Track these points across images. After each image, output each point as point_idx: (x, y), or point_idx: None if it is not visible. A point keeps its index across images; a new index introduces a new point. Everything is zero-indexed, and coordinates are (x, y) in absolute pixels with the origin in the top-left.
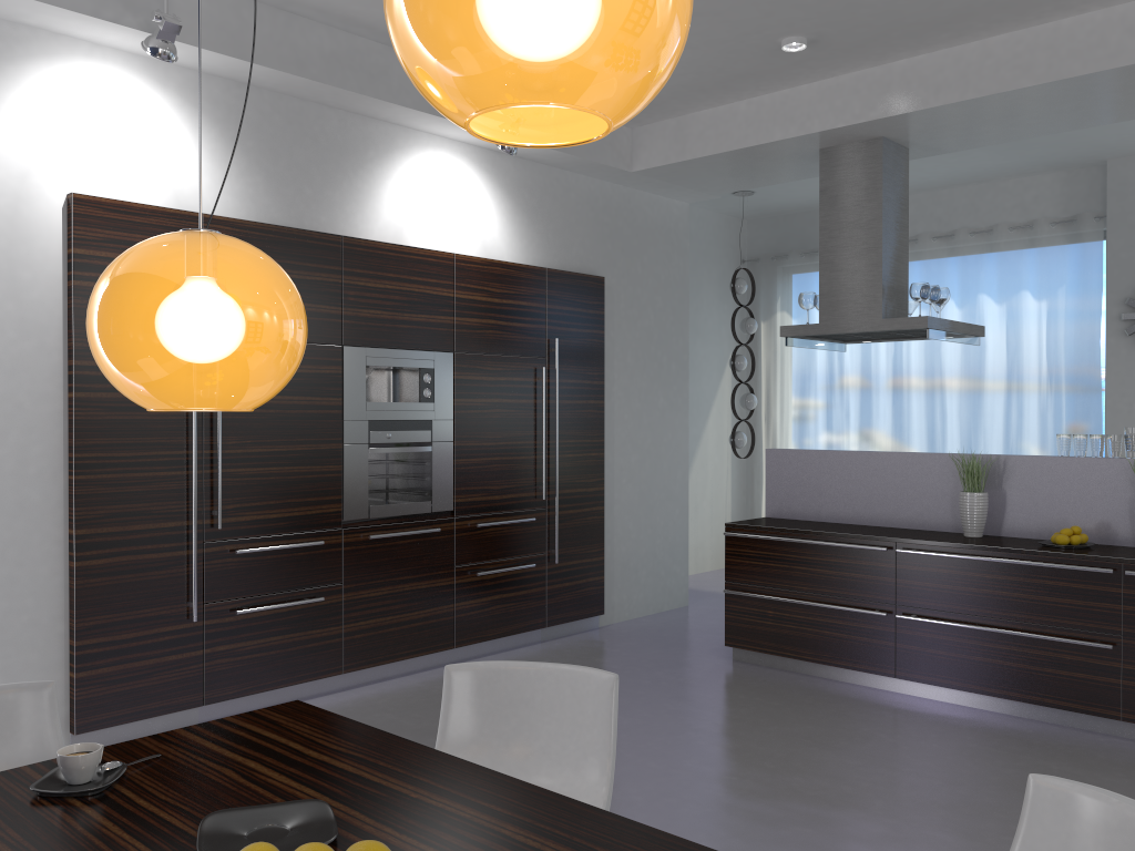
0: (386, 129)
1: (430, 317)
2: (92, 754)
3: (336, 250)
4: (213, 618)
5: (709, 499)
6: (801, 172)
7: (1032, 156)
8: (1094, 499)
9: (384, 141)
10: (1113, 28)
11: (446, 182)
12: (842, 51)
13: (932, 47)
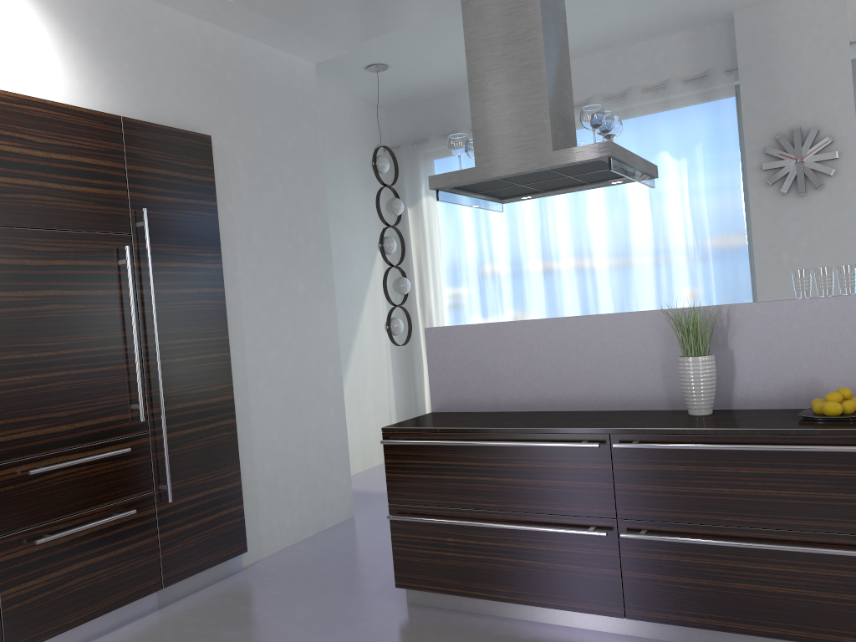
0: None
1: None
2: None
3: None
4: None
5: (372, 391)
6: (437, 2)
7: (666, 6)
8: (853, 349)
9: None
10: None
11: None
12: None
13: None
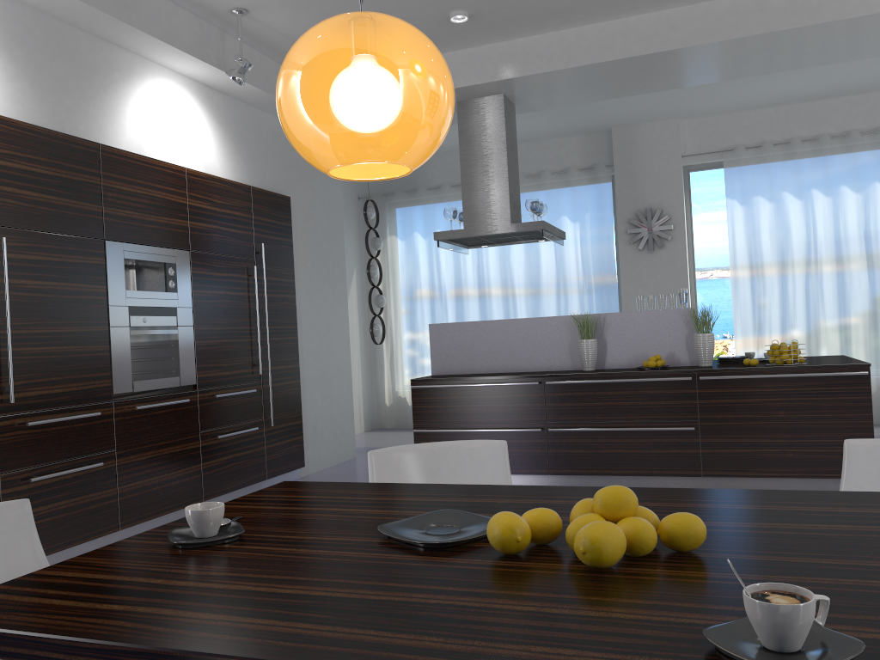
0: (127, 56)
1: (171, 220)
2: (222, 506)
3: (95, 156)
4: (8, 488)
5: None
6: None
7: (569, 122)
8: (663, 337)
9: (126, 66)
10: (662, 24)
11: (174, 107)
12: (487, 26)
13: (545, 29)
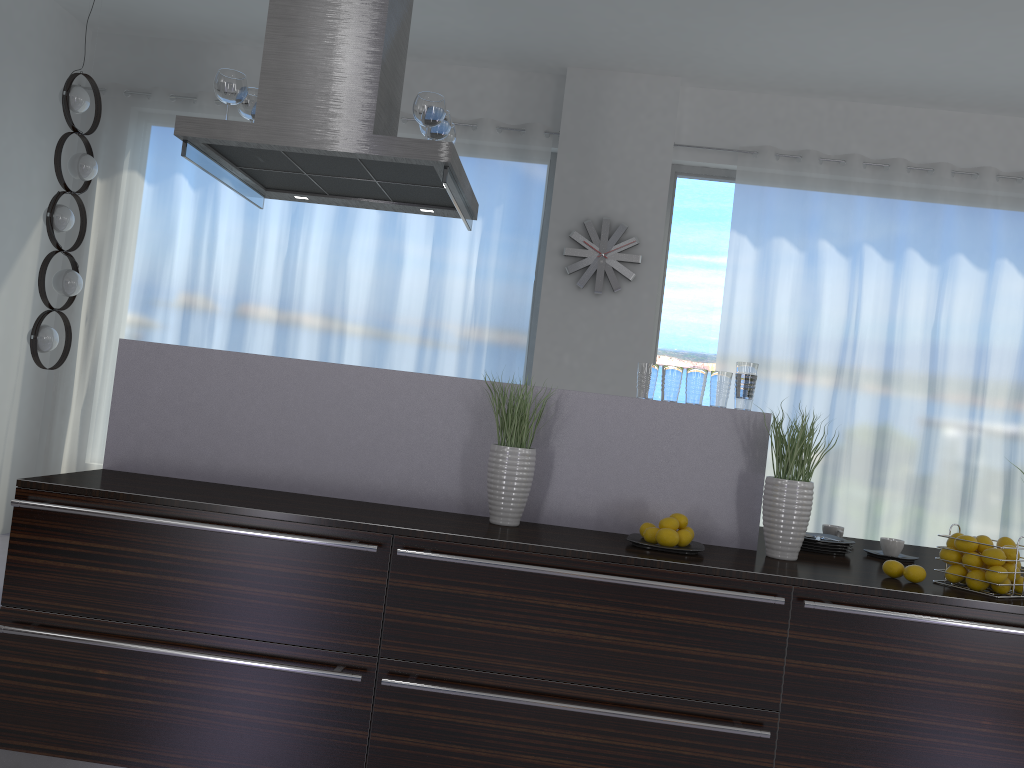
0: None
1: None
2: None
3: None
4: None
5: None
6: None
7: (503, 29)
8: (689, 470)
9: None
10: None
11: None
12: None
13: None
